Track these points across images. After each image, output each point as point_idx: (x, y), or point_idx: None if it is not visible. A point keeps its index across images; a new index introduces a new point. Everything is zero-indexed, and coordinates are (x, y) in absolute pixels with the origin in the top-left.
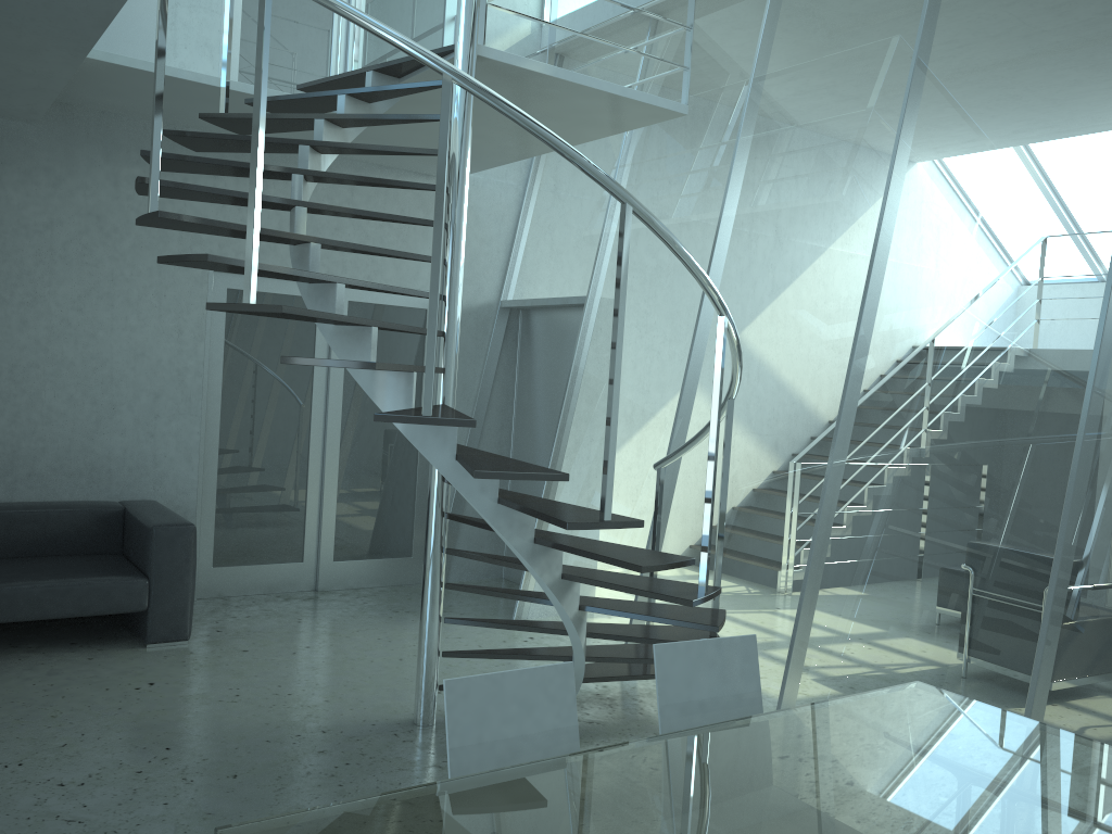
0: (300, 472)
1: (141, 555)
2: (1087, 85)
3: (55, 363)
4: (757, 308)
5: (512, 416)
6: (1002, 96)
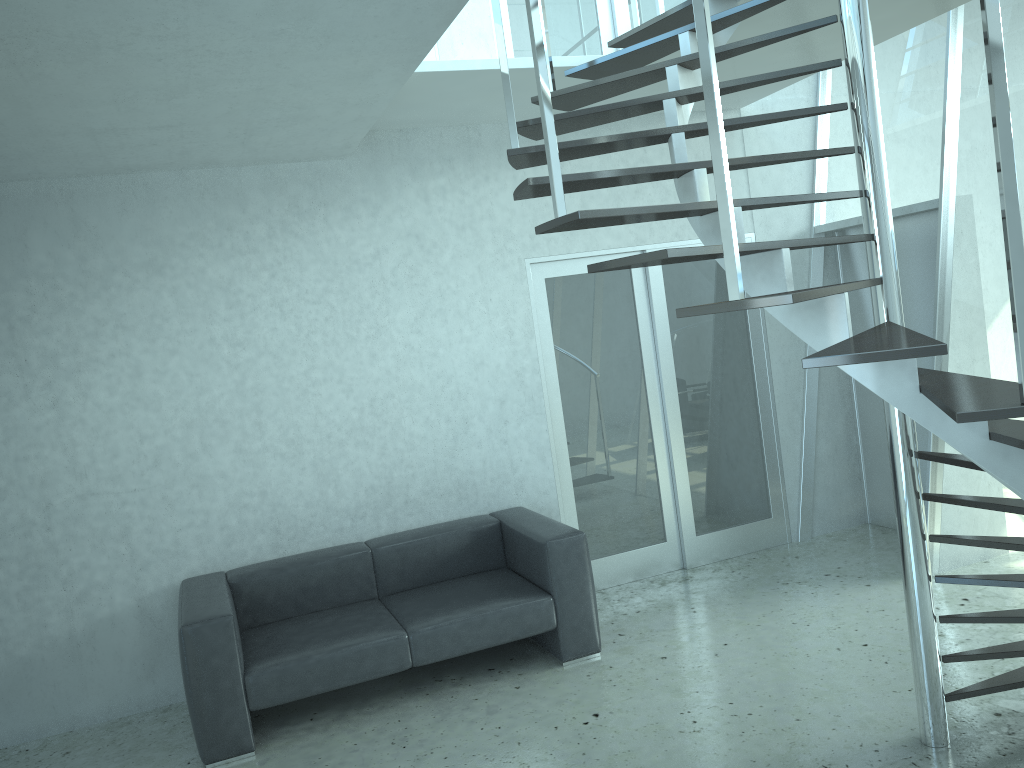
0: (646, 451)
1: (537, 571)
2: None
3: (407, 389)
4: None
5: None
6: None
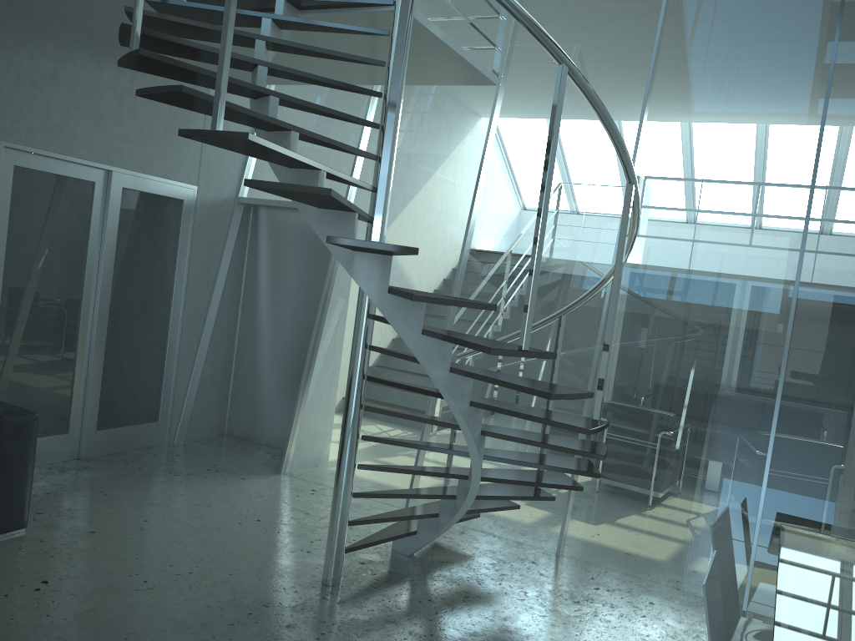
0: (70, 349)
1: None
2: (780, 125)
3: None
4: (522, 238)
5: (239, 296)
6: (720, 119)
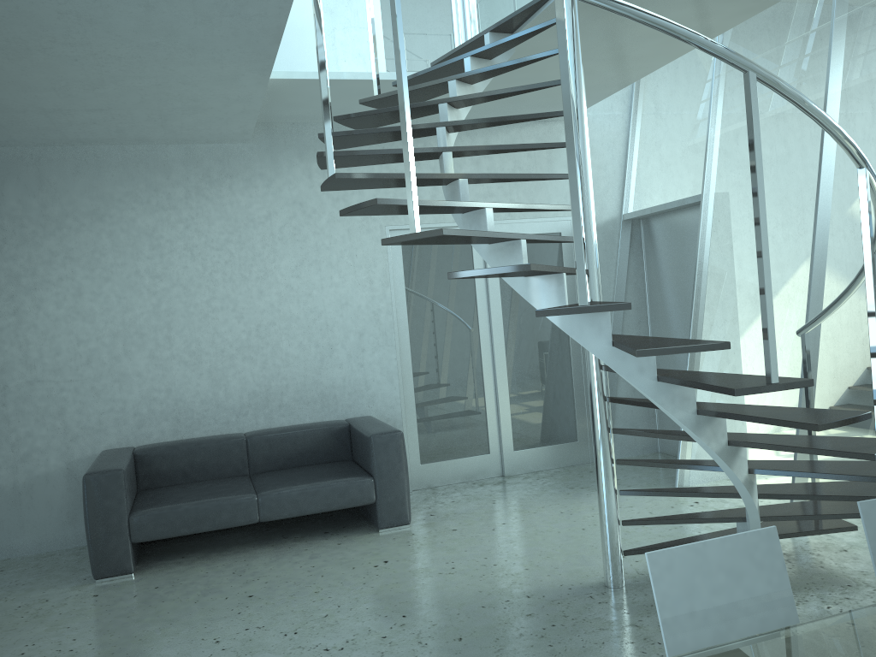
0: (477, 381)
1: (365, 459)
2: None
3: (286, 319)
4: None
5: (646, 312)
6: None
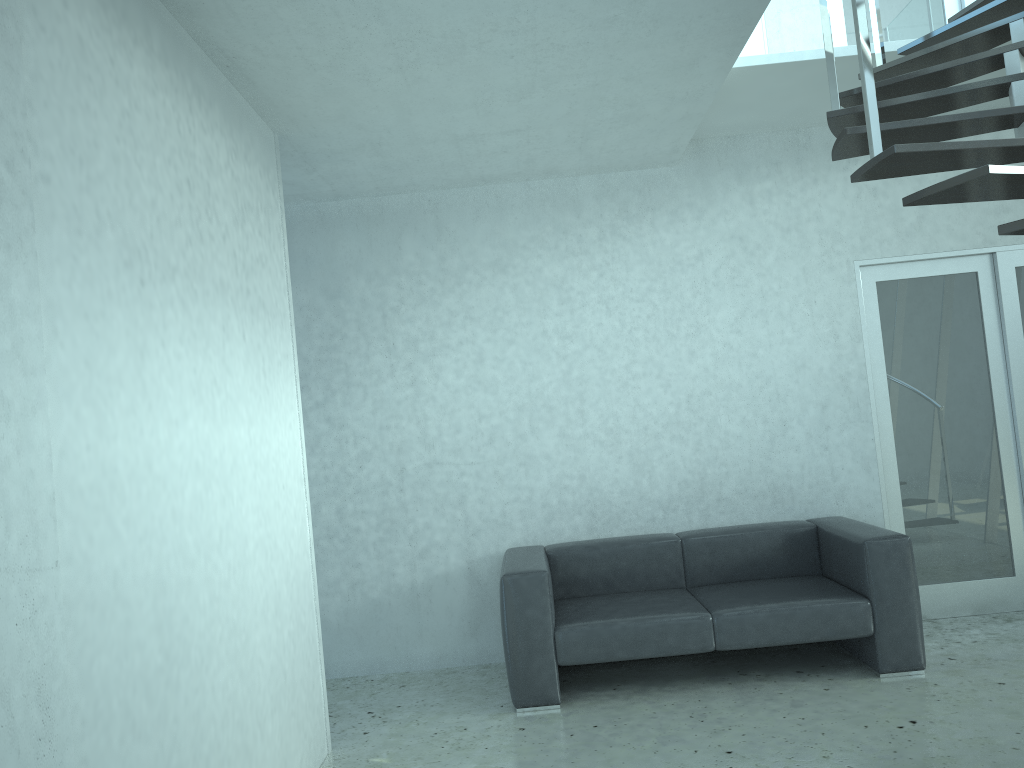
0: (991, 472)
1: (853, 574)
2: None
3: (724, 387)
4: None
5: None
6: None
